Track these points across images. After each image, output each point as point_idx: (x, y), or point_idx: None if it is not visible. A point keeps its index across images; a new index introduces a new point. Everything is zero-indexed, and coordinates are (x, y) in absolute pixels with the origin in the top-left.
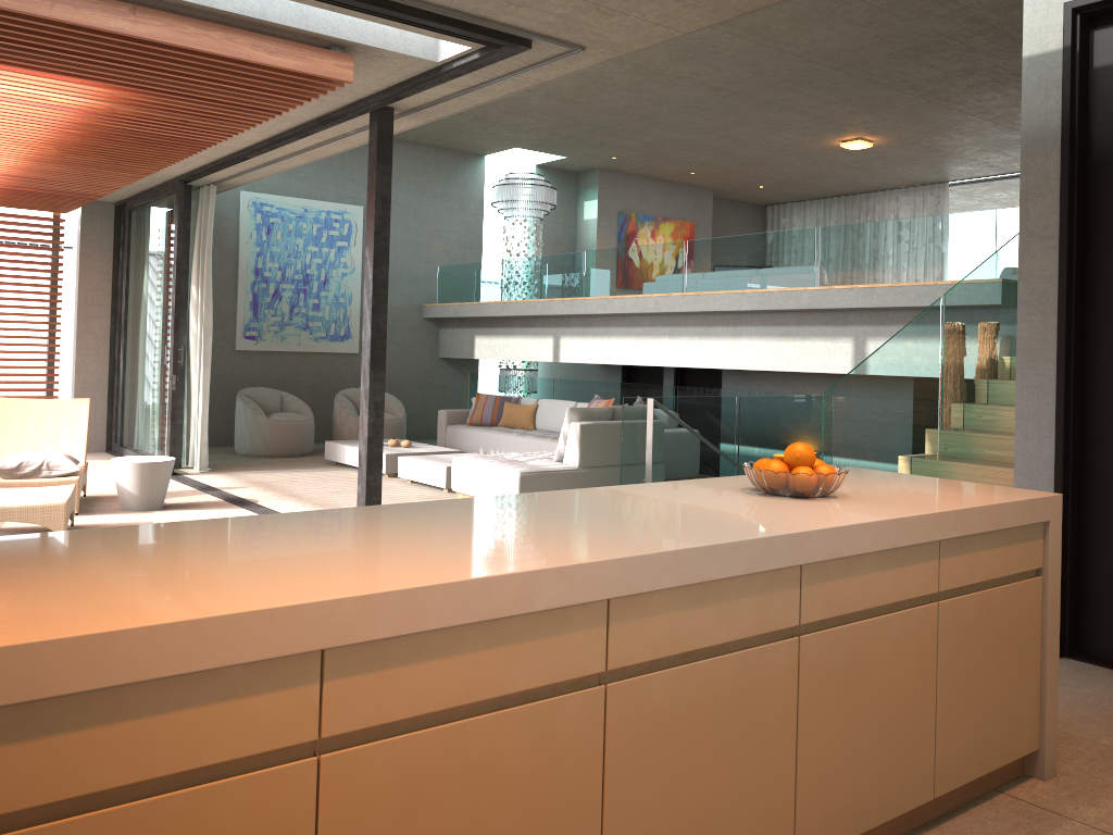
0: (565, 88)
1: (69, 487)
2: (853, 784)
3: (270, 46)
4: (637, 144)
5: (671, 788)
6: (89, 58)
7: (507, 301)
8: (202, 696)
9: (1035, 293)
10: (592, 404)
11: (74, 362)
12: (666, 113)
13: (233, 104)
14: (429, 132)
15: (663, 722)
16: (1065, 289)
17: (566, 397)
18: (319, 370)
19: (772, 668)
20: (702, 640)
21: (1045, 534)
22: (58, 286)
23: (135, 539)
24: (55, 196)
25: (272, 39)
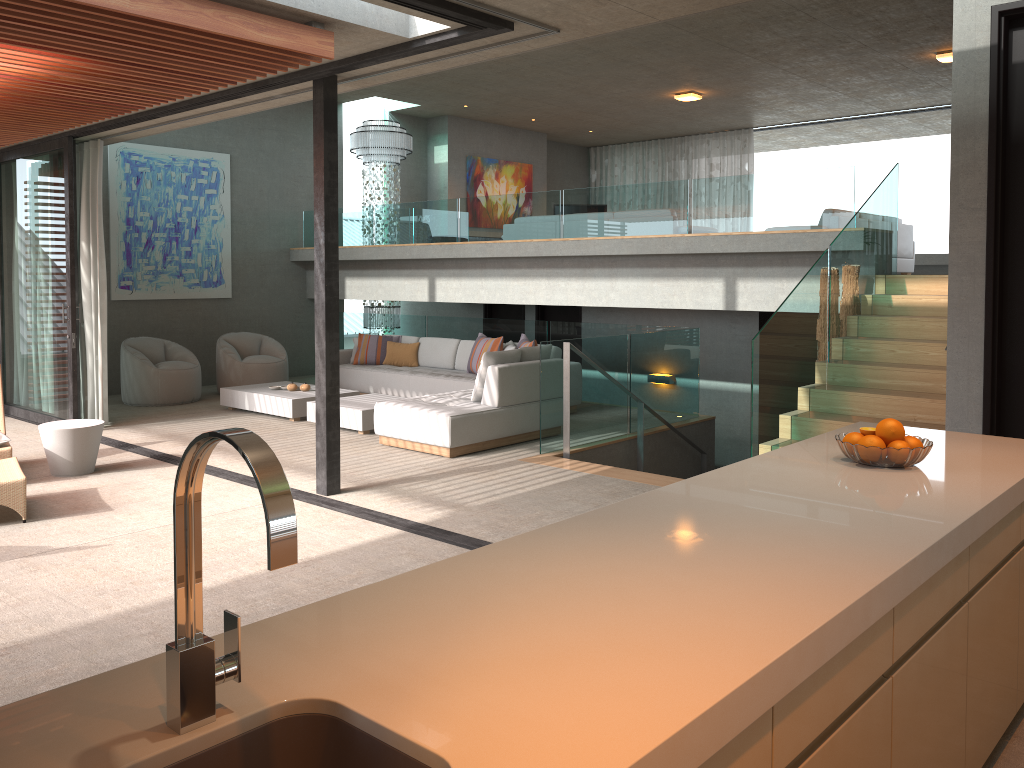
0: None
1: (11, 461)
2: (987, 715)
3: (259, 23)
4: (491, 94)
5: (917, 753)
6: (67, 32)
7: (381, 245)
8: (719, 766)
9: (964, 256)
10: (480, 343)
11: None
12: (528, 68)
13: (191, 75)
14: None
15: (915, 698)
16: (993, 254)
17: (439, 333)
18: (194, 316)
19: (957, 633)
20: (930, 621)
21: None
22: None
23: (466, 587)
24: None
25: (261, 16)
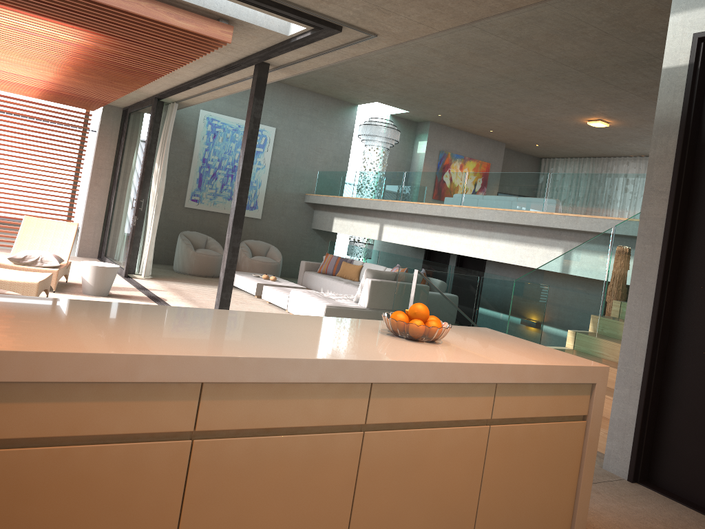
0: (404, 66)
1: (47, 274)
2: None
3: (179, 14)
4: (453, 107)
5: (239, 519)
6: (71, 11)
7: (354, 198)
8: None
9: (649, 229)
10: (393, 270)
11: (86, 201)
12: (470, 89)
13: (165, 50)
14: (322, 86)
15: (238, 473)
16: (669, 229)
17: (385, 263)
18: None
19: (337, 450)
20: (279, 422)
21: (592, 392)
22: (82, 154)
23: None
24: (83, 99)
25: (181, 10)
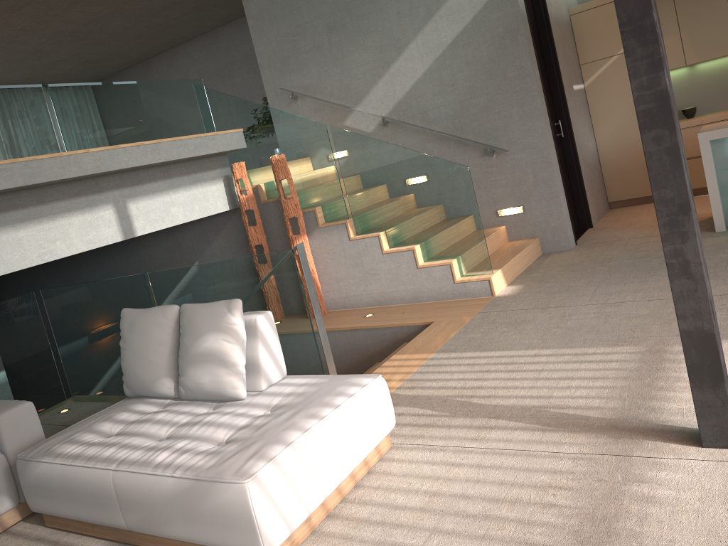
0: None
1: None
2: None
3: None
4: None
5: None
6: None
7: None
8: None
9: (538, 87)
10: None
11: None
12: None
13: None
14: None
15: None
16: (543, 85)
17: None
18: None
19: None
20: None
21: None
22: None
23: None
24: None
25: None
